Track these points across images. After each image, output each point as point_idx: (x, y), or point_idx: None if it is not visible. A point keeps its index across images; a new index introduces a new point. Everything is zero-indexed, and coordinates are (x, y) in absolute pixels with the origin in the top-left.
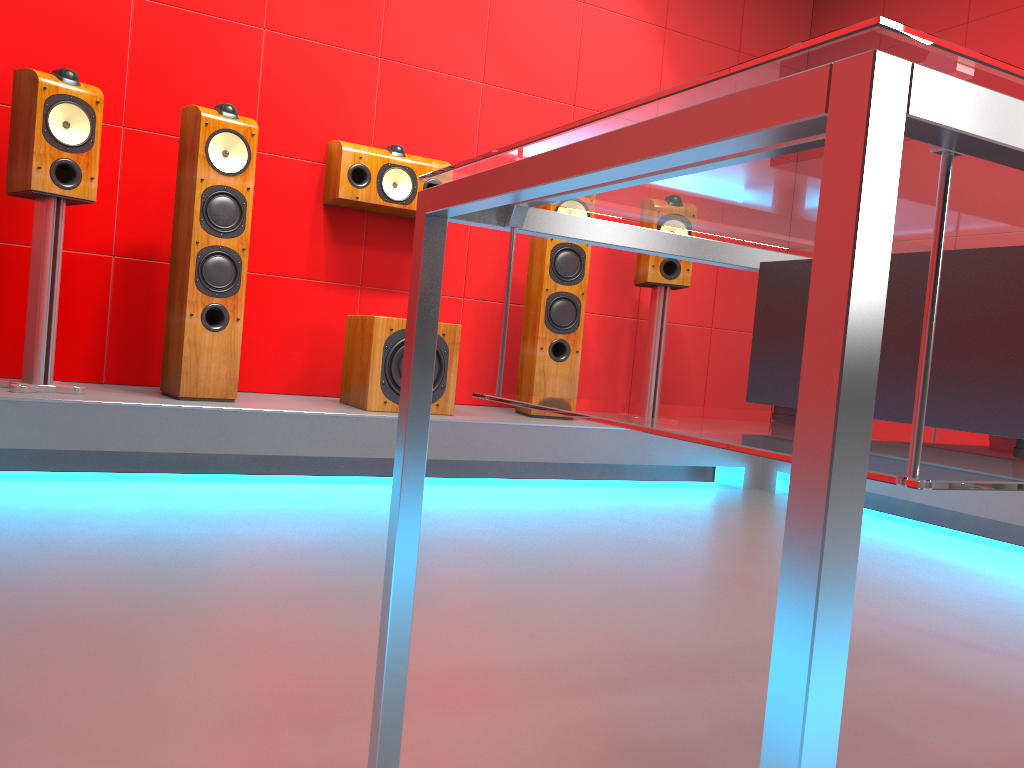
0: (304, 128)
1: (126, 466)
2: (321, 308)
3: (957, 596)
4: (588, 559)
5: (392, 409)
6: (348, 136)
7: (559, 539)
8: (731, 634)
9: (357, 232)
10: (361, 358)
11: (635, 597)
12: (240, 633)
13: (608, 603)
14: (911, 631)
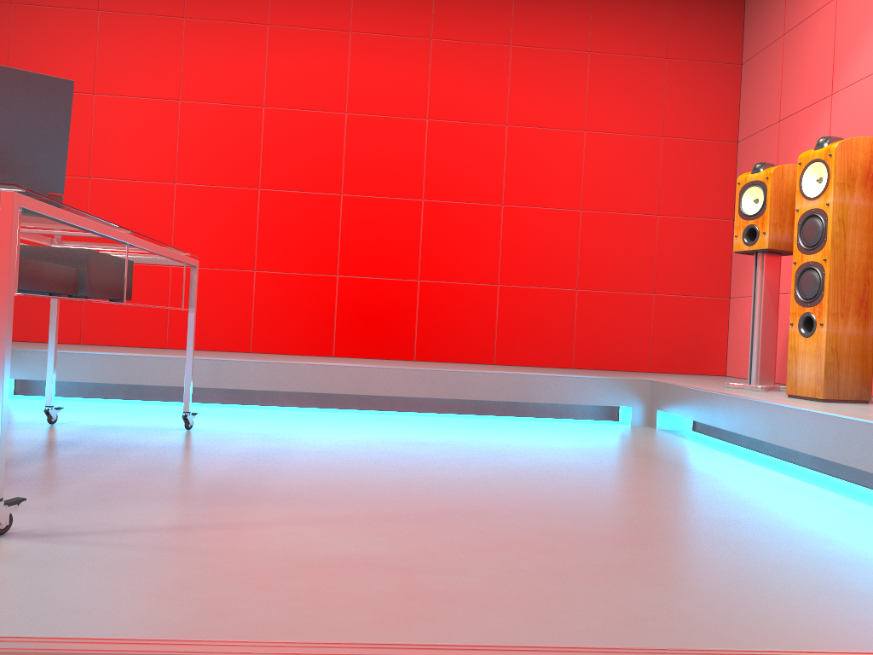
0: None
1: (757, 446)
2: None
3: (301, 593)
4: (501, 493)
5: None
6: None
7: (584, 500)
8: (288, 483)
9: None
10: None
11: (383, 483)
12: (365, 437)
13: (373, 476)
14: (231, 523)
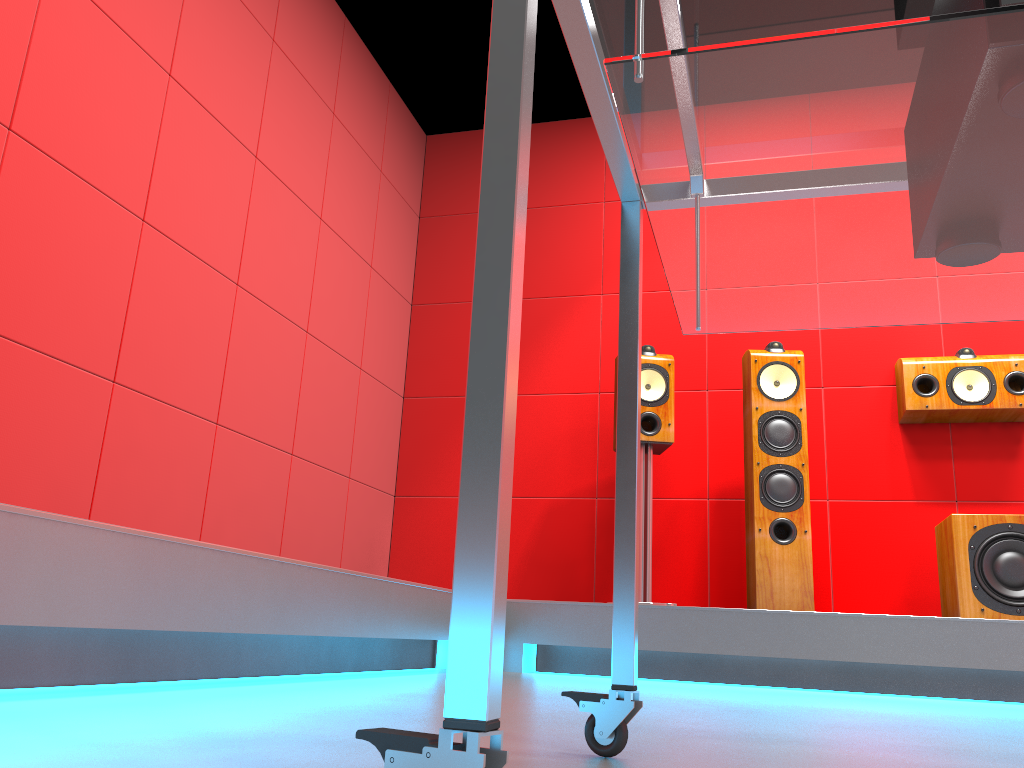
0: (867, 357)
1: (712, 676)
2: (914, 528)
3: None
4: None
5: (993, 618)
6: (915, 355)
7: None
8: None
9: (942, 446)
10: (948, 565)
11: None
12: (685, 715)
13: None
14: None
